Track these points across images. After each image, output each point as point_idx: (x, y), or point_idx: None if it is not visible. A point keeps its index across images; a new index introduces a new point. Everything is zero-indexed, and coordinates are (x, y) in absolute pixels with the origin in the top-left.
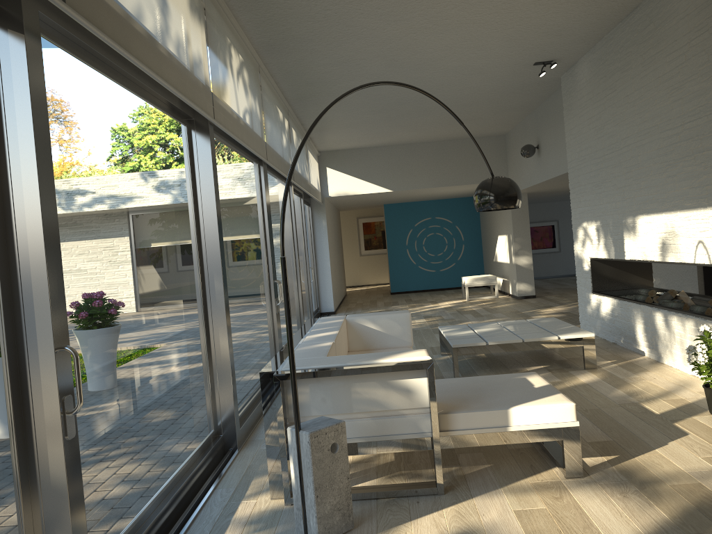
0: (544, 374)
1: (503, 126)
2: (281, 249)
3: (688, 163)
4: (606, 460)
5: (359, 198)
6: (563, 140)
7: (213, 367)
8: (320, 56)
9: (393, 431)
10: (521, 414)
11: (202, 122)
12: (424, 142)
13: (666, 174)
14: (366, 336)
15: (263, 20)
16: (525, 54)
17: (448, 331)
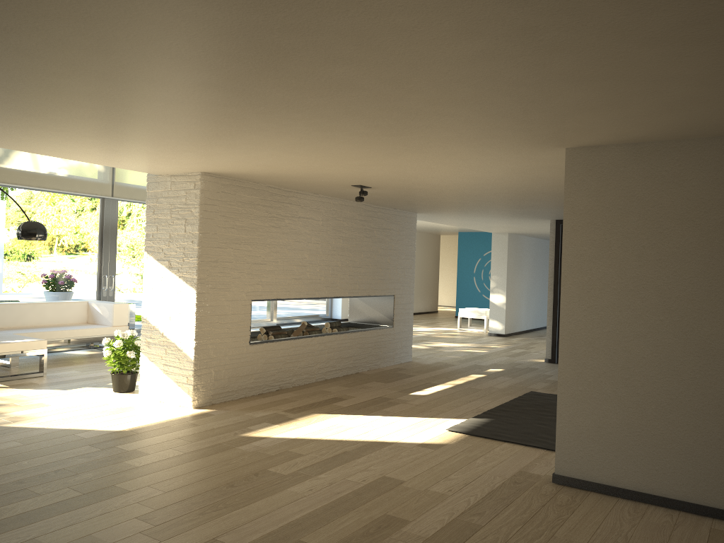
0: None
1: None
2: None
3: None
4: None
5: None
6: None
7: None
8: None
9: None
10: None
11: None
12: None
13: None
14: (94, 315)
15: None
16: None
17: None
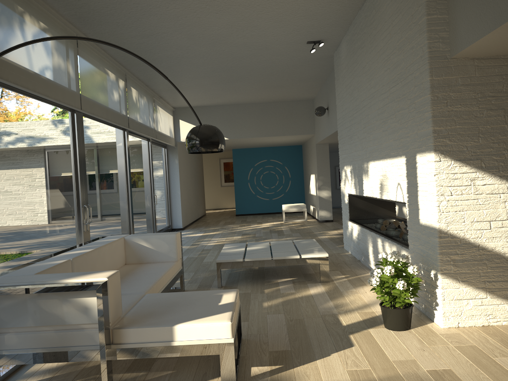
0: (287, 285)
1: (308, 92)
2: None
3: (392, 120)
4: (269, 370)
5: None
6: None
7: None
8: (128, 29)
9: (73, 343)
10: (184, 330)
11: None
12: (253, 103)
13: (382, 129)
14: (140, 252)
15: None
16: (295, 34)
17: (227, 248)
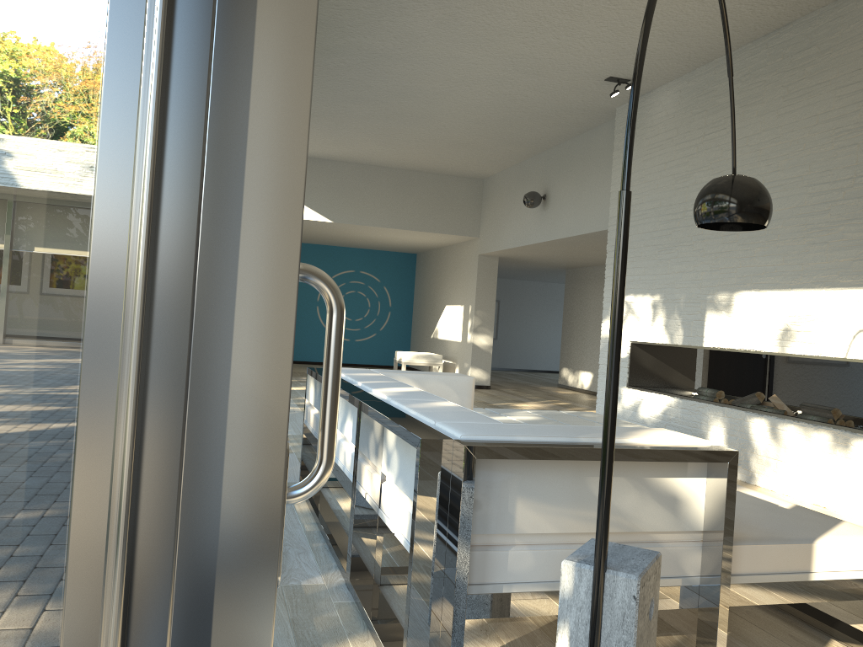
0: None
1: (492, 165)
2: (627, 174)
3: (856, 227)
4: None
5: None
6: (595, 190)
7: None
8: None
9: None
10: (830, 552)
11: None
12: (384, 166)
13: (808, 240)
14: None
15: None
16: (610, 59)
17: None
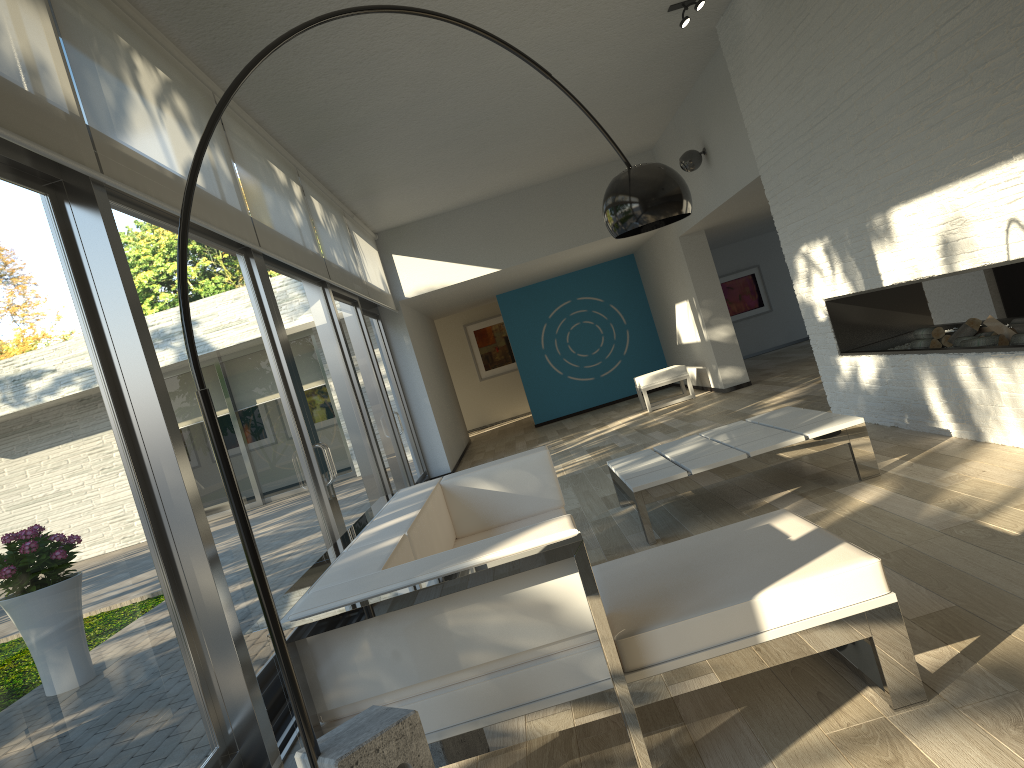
0: (795, 504)
1: (645, 134)
2: (195, 374)
3: (960, 92)
4: (959, 652)
5: (454, 292)
6: (741, 127)
7: (194, 629)
8: (314, 57)
9: (536, 693)
10: (780, 602)
11: (79, 182)
12: (532, 185)
13: (925, 123)
14: (482, 505)
15: (186, 1)
16: None
17: (624, 465)
